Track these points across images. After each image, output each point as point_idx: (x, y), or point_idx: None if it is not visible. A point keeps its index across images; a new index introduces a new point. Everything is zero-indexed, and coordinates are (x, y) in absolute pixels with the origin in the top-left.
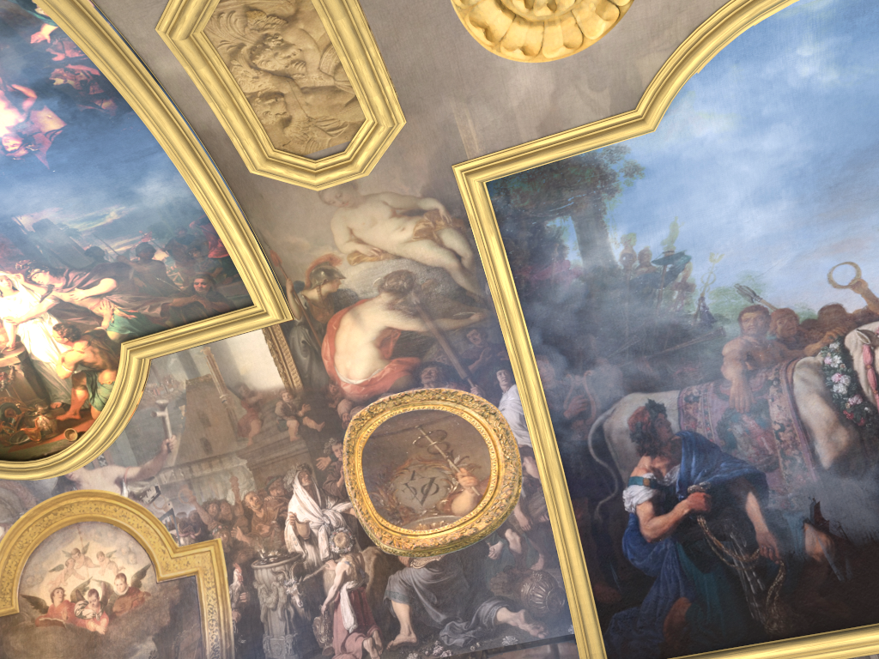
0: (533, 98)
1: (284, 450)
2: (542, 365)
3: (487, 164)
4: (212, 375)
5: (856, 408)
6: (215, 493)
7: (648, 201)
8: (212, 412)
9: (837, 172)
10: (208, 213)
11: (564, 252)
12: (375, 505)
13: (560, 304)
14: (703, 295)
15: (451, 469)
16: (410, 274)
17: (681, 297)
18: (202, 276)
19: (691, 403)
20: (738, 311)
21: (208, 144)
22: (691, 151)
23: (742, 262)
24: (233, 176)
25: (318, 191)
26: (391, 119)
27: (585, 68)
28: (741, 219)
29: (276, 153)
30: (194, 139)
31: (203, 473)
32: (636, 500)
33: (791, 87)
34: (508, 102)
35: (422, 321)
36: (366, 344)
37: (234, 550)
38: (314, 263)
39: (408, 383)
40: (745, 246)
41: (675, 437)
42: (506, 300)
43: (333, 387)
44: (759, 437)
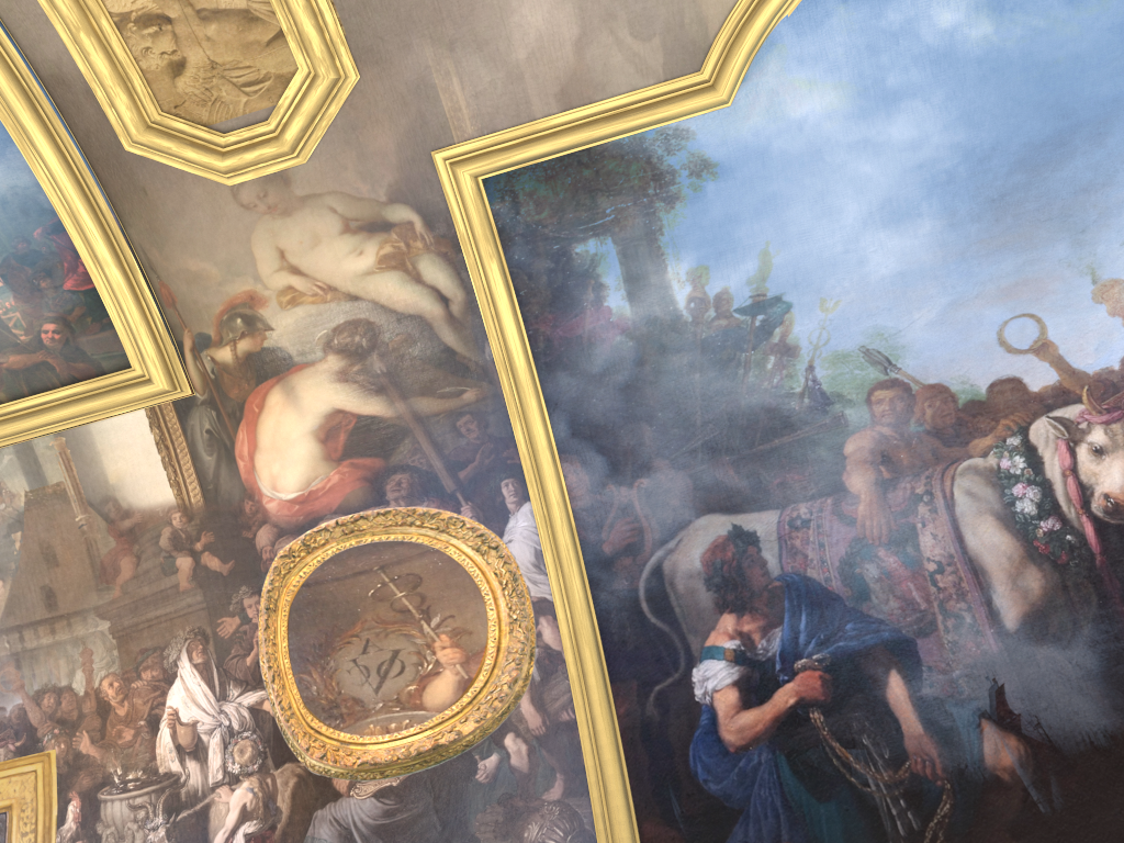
0: (548, 47)
1: (169, 605)
2: (571, 470)
3: (483, 149)
4: (66, 483)
5: (1053, 537)
6: (56, 676)
7: (725, 216)
8: (62, 543)
9: (1002, 176)
10: (60, 212)
11: (602, 294)
12: (303, 696)
13: (598, 375)
14: (812, 363)
15: (427, 637)
16: (372, 325)
17: (779, 366)
18: (54, 320)
19: (798, 530)
20: (866, 387)
21: (59, 99)
22: (785, 139)
23: (868, 312)
24: (101, 156)
25: (232, 187)
26: (333, 66)
27: (624, 1)
28: (864, 246)
29: (164, 118)
30: (35, 87)
31: (39, 642)
32: (713, 684)
33: (926, 43)
34: (512, 52)
35: (390, 400)
36: (303, 436)
37: (74, 770)
38: (227, 305)
39: (365, 498)
40: (872, 289)
41: (775, 583)
42: (514, 366)
43: (251, 504)
44: (904, 582)
